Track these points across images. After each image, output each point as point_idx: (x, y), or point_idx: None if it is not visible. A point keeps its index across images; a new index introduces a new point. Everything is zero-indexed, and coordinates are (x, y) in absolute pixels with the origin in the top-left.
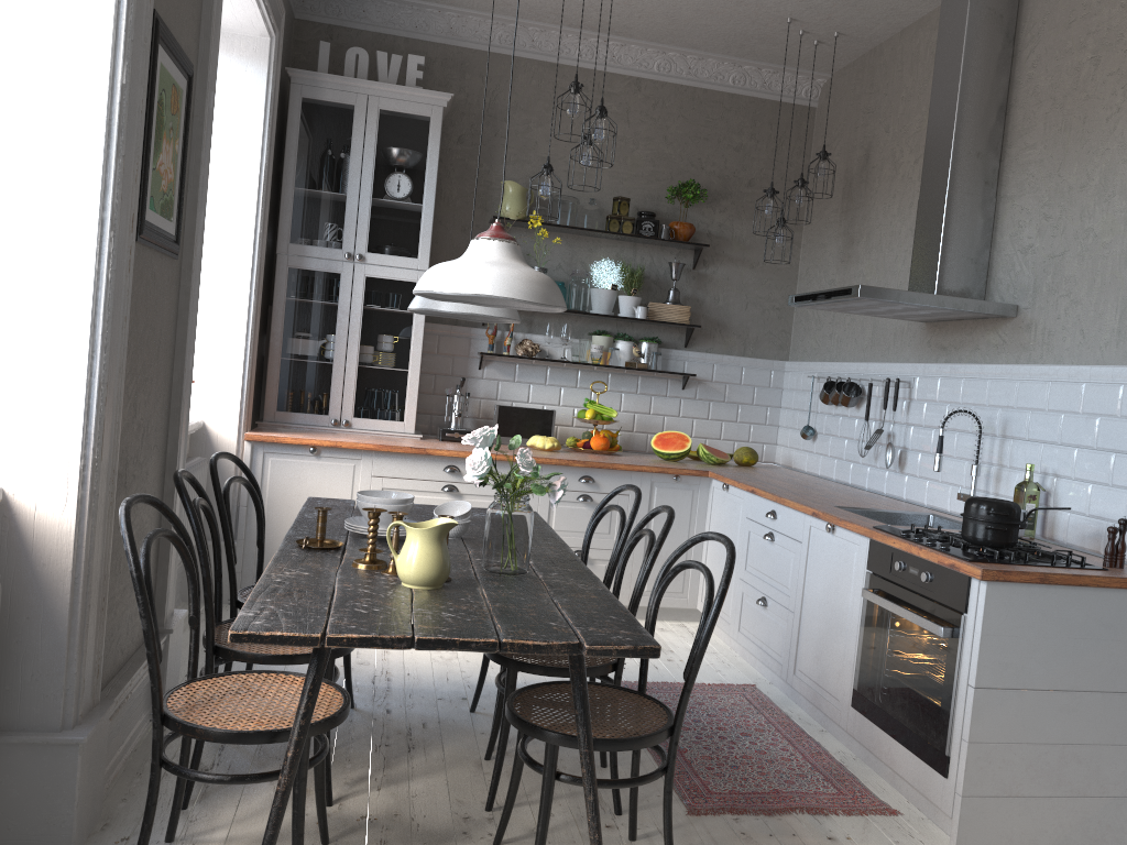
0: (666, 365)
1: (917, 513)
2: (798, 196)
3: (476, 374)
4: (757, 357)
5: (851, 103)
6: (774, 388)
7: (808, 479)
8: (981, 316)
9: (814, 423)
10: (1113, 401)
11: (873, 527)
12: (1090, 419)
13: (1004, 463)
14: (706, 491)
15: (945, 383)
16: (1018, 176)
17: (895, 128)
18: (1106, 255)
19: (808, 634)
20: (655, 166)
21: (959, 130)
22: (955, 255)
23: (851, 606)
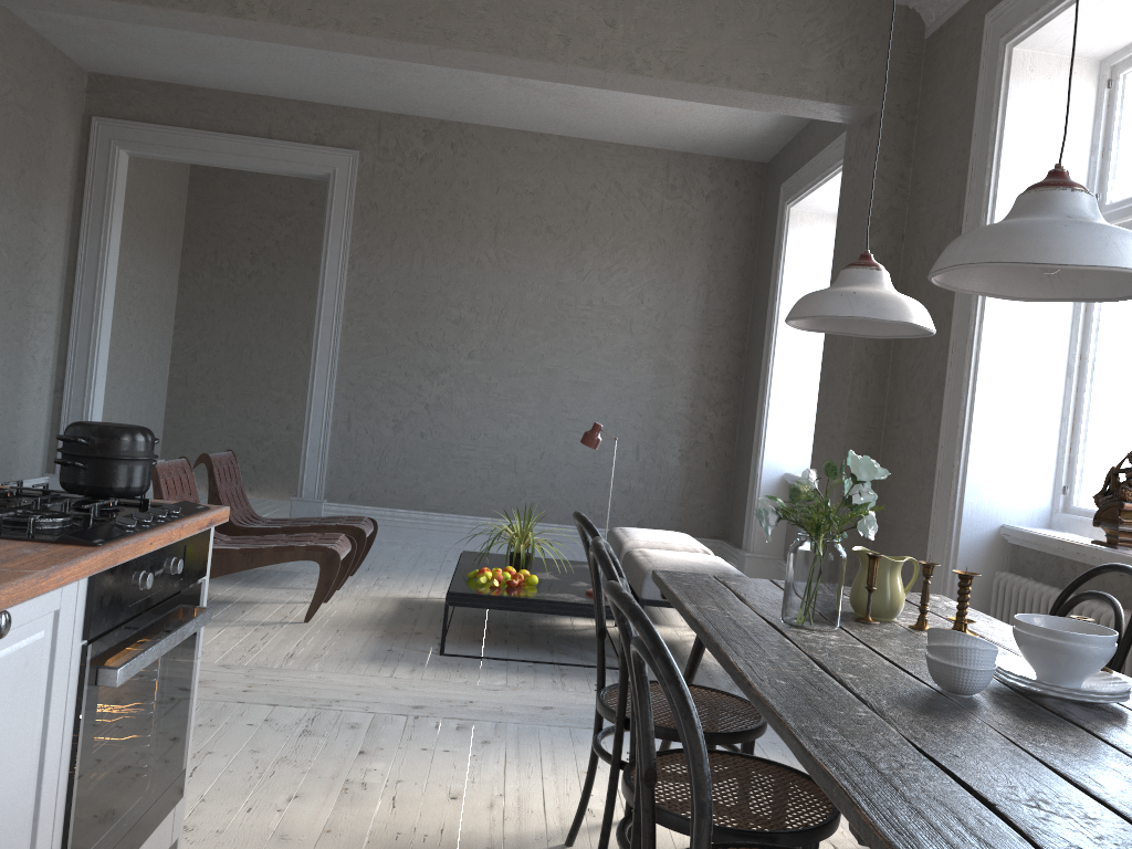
0: None
1: None
2: None
3: None
4: None
5: None
6: None
7: None
8: None
9: None
10: None
11: (102, 544)
12: None
13: None
14: None
15: None
16: None
17: None
18: None
19: None
20: None
21: None
22: None
23: (31, 765)
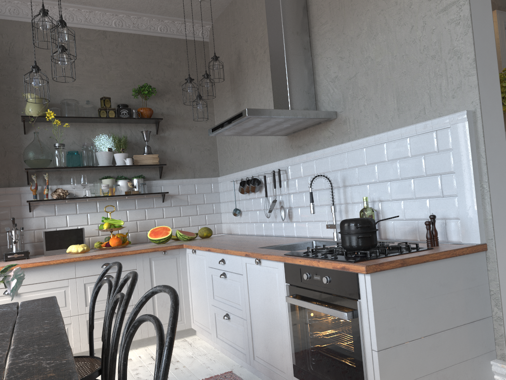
0: (151, 190)
1: (306, 241)
2: (206, 83)
3: (28, 215)
4: (202, 177)
5: (225, 33)
6: (214, 193)
7: (241, 237)
8: (317, 121)
9: (239, 206)
10: (405, 148)
11: (284, 254)
12: (393, 163)
13: (348, 201)
14: (184, 256)
15: (305, 165)
16: (321, 41)
17: (250, 38)
18: (381, 68)
19: (257, 332)
20: (123, 79)
21: (284, 20)
22: (297, 90)
23: (280, 309)
